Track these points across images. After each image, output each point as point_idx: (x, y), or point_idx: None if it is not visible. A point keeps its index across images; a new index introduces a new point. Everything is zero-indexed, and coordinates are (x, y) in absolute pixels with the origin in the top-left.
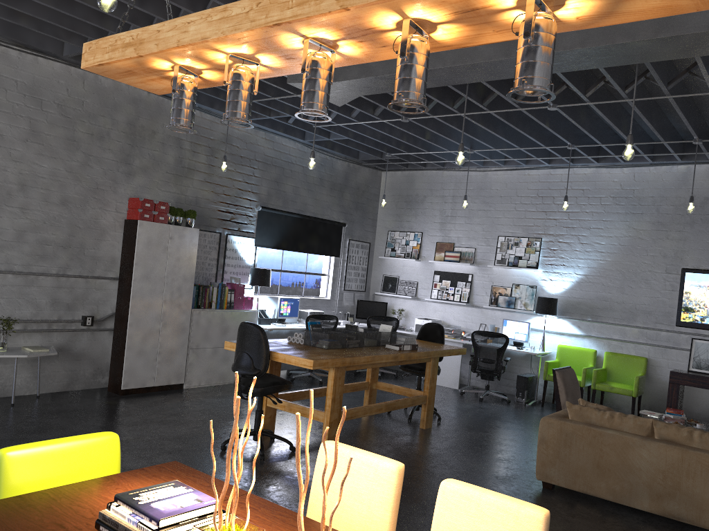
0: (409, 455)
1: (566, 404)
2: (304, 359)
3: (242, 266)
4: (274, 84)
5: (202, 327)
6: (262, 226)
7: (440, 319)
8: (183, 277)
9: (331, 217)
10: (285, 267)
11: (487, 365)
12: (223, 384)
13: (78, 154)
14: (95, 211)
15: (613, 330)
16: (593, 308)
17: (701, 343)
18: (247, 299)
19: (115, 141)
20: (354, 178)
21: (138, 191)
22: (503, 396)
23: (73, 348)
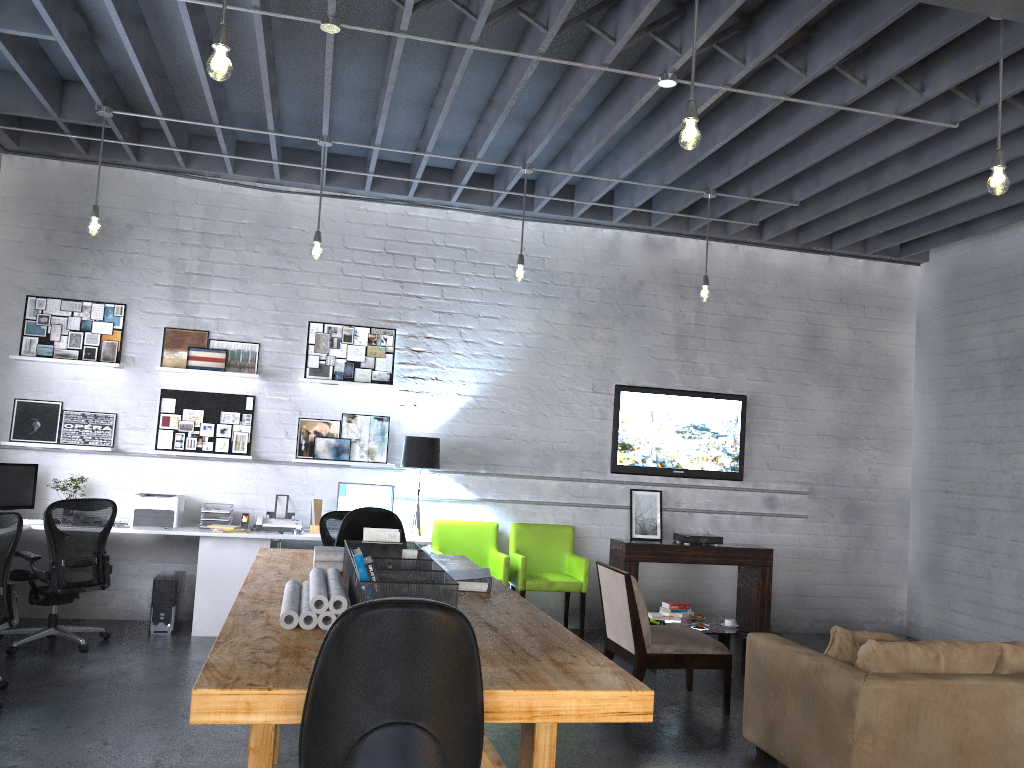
0: None
1: (650, 633)
2: (617, 693)
3: None
4: None
5: None
6: None
7: (181, 492)
8: None
9: None
10: None
11: None
12: None
13: None
14: None
15: (521, 486)
16: (489, 451)
17: (642, 495)
18: None
19: None
20: None
21: None
22: None
23: None
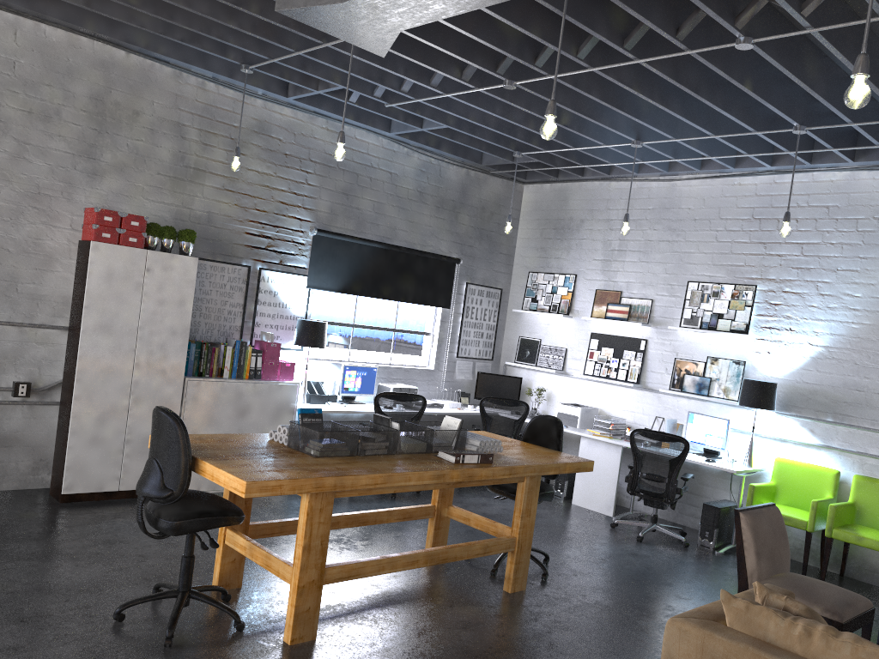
0: (446, 652)
1: (755, 572)
2: (235, 478)
3: (286, 317)
4: (283, 24)
5: (203, 405)
6: (320, 259)
7: (597, 406)
8: (170, 330)
9: (438, 249)
10: (361, 320)
11: (653, 484)
12: None
13: (6, 141)
14: (36, 228)
15: (870, 439)
16: (837, 401)
17: None
18: (285, 365)
19: (69, 124)
20: (476, 192)
21: (109, 200)
22: (678, 535)
23: None
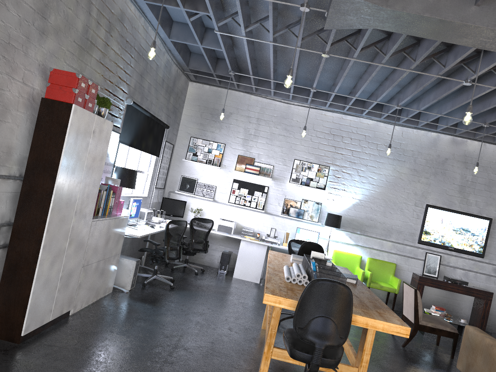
0: None
1: (422, 316)
2: (397, 325)
3: (107, 163)
4: None
5: (94, 239)
6: (127, 121)
7: (235, 220)
8: (93, 181)
9: (161, 118)
10: (127, 164)
11: None
12: (96, 300)
13: None
14: (2, 78)
15: (375, 242)
16: (362, 224)
17: (431, 256)
18: (120, 202)
19: None
20: (177, 83)
21: (46, 59)
22: None
23: None
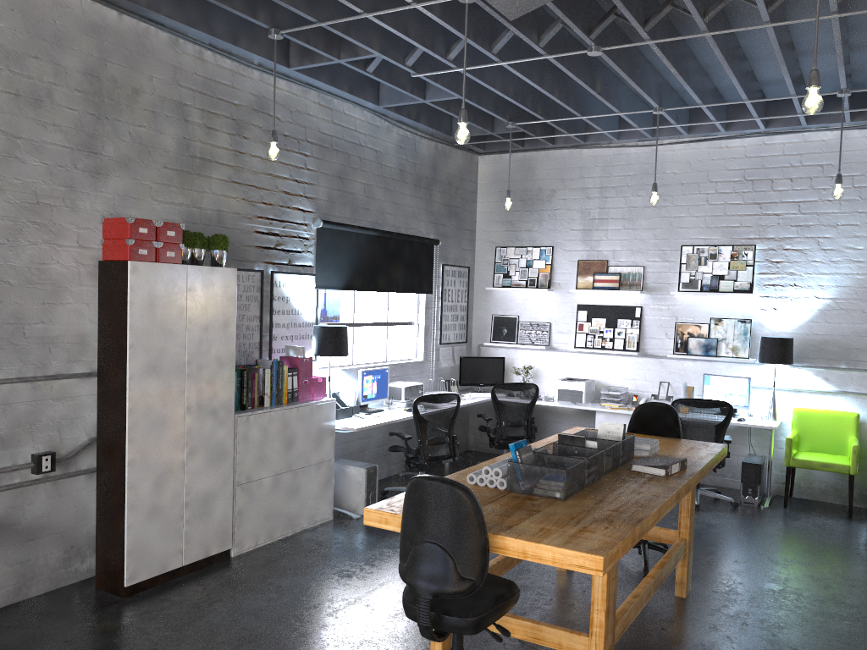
0: None
1: None
2: (577, 553)
3: (299, 324)
4: None
5: (254, 443)
6: (325, 254)
7: (592, 377)
8: (217, 360)
9: (418, 231)
10: (359, 317)
11: None
12: (292, 533)
13: None
14: (39, 249)
15: None
16: (849, 348)
17: None
18: (317, 381)
19: (64, 108)
20: (444, 167)
21: (116, 206)
22: (726, 497)
23: (21, 520)
